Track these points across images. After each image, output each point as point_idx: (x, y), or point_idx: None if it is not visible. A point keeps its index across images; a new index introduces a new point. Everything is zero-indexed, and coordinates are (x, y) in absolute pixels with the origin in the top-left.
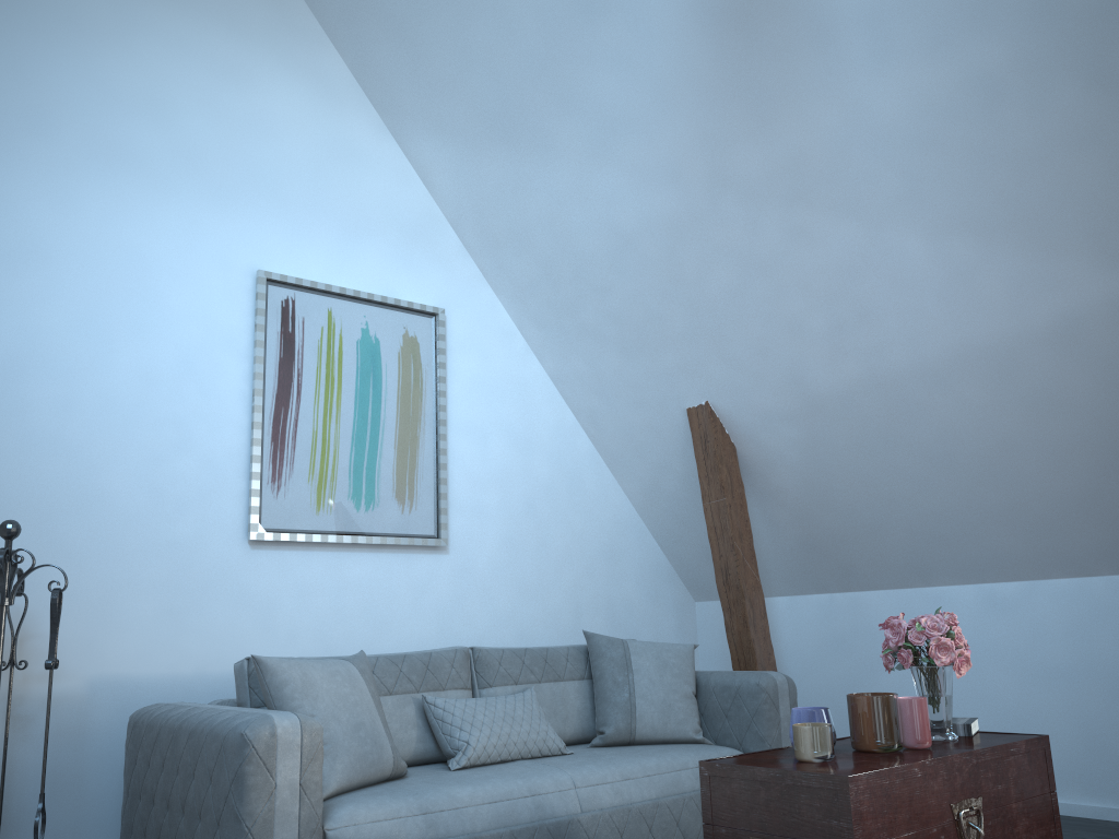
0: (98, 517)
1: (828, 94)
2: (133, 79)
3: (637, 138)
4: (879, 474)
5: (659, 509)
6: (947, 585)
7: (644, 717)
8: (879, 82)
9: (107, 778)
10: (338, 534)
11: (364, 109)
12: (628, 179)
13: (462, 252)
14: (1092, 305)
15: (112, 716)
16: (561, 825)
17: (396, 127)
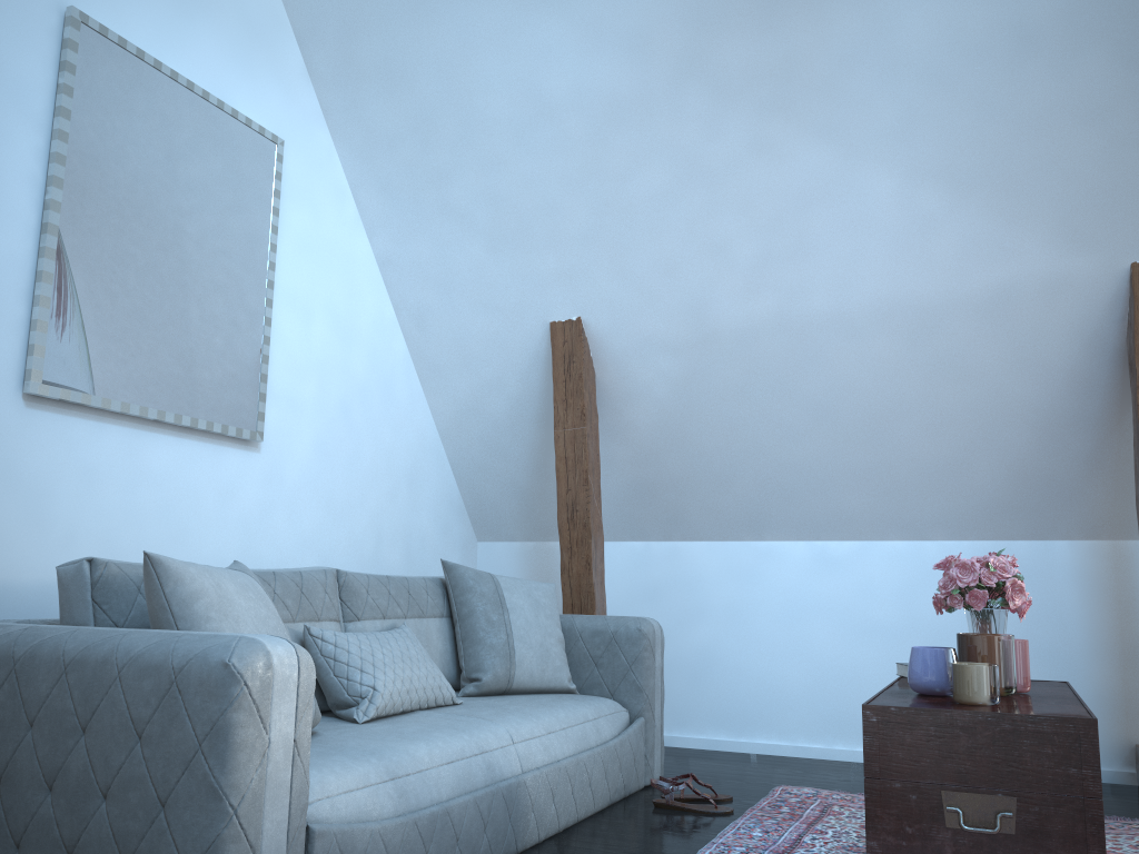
0: None
1: None
2: None
3: None
4: (750, 421)
5: (470, 434)
6: (779, 540)
7: (523, 662)
8: (916, 1)
9: None
10: (141, 405)
11: None
12: (577, 37)
13: (304, 77)
14: (1032, 279)
15: None
16: (511, 788)
17: None
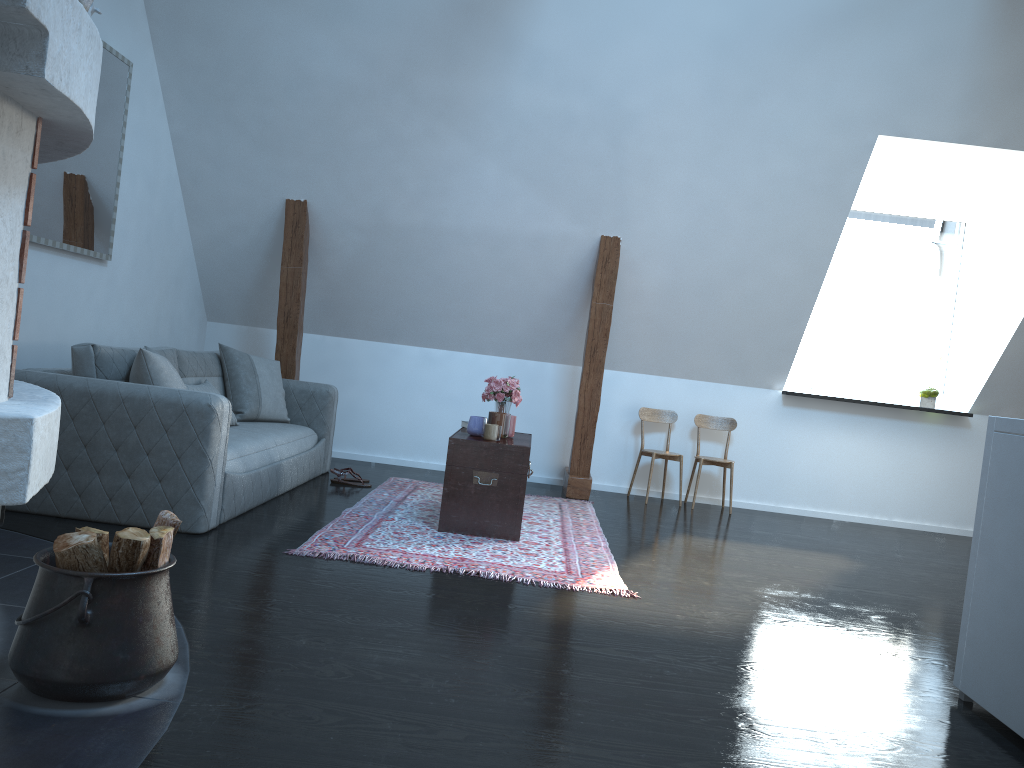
0: None
1: (494, 76)
2: None
3: (359, 28)
4: (399, 277)
5: (216, 254)
6: (404, 344)
7: (265, 405)
8: (523, 87)
9: None
10: (60, 242)
11: None
12: (335, 47)
13: (144, 14)
14: (556, 233)
15: None
16: (278, 466)
17: None
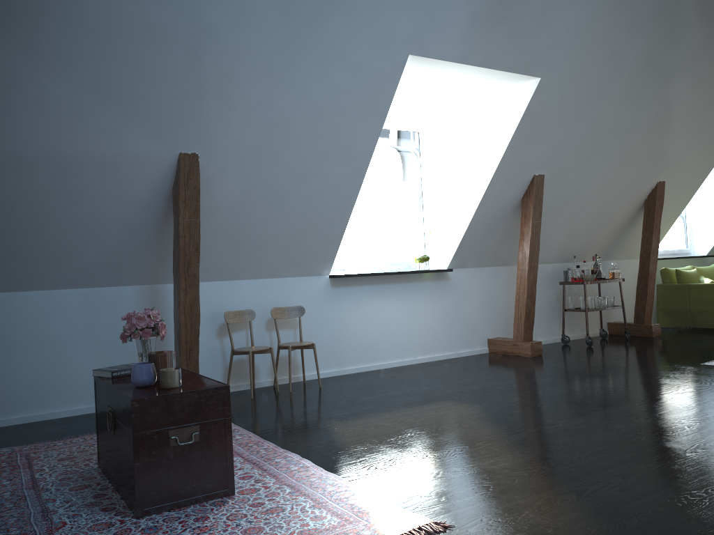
0: None
1: None
2: None
3: None
4: None
5: None
6: None
7: None
8: None
9: None
10: None
11: None
12: None
13: None
14: (133, 153)
15: None
16: None
17: None
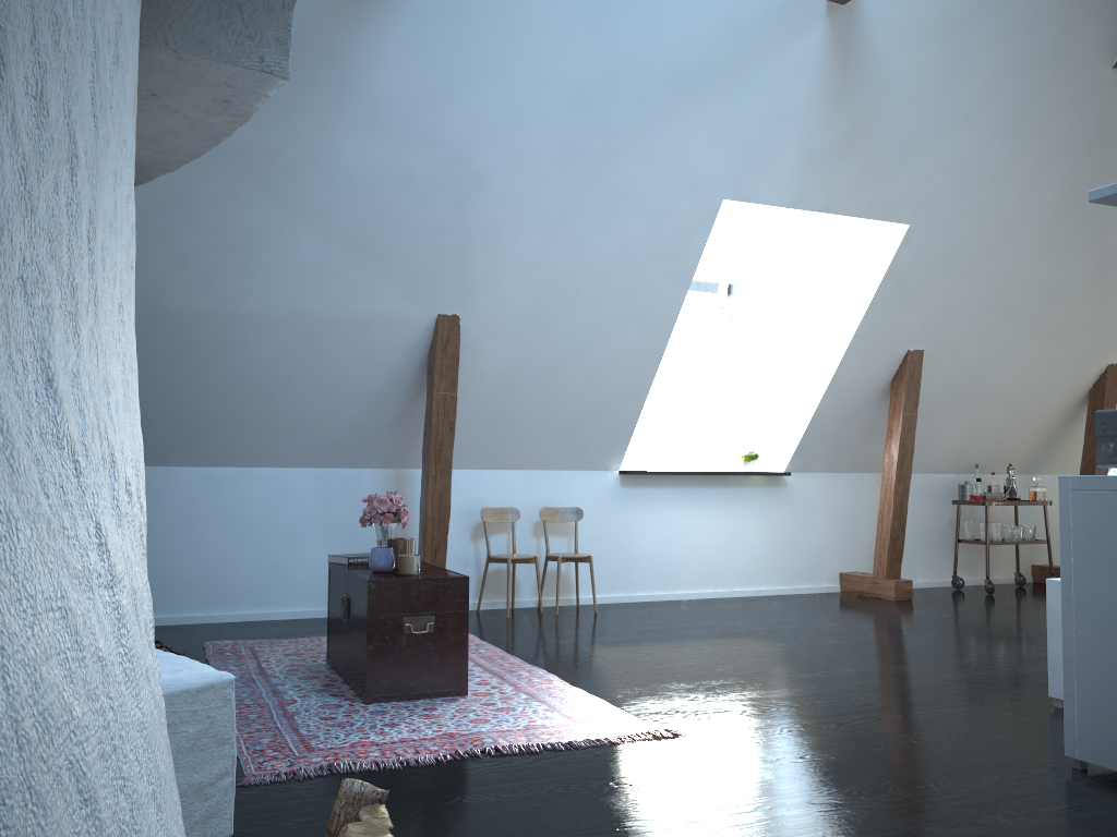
0: None
1: (321, 126)
2: None
3: None
4: (176, 379)
5: None
6: (178, 466)
7: None
8: (356, 139)
9: None
10: None
11: None
12: None
13: None
14: (385, 313)
15: None
16: None
17: None
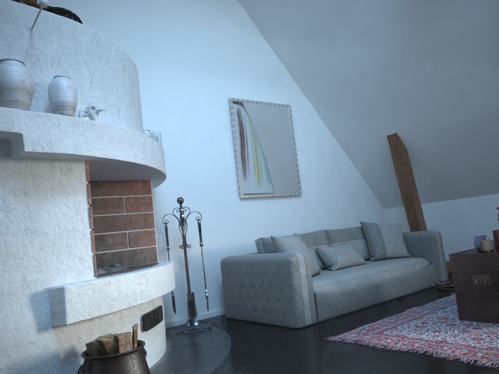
0: (194, 194)
1: (456, 16)
2: (179, 29)
3: (373, 35)
4: (466, 155)
5: (371, 174)
6: (492, 194)
7: (388, 249)
8: (478, 10)
9: (211, 283)
10: (267, 193)
11: (253, 29)
12: (368, 50)
13: (293, 82)
14: None
15: (209, 262)
16: (377, 285)
17: (266, 35)
